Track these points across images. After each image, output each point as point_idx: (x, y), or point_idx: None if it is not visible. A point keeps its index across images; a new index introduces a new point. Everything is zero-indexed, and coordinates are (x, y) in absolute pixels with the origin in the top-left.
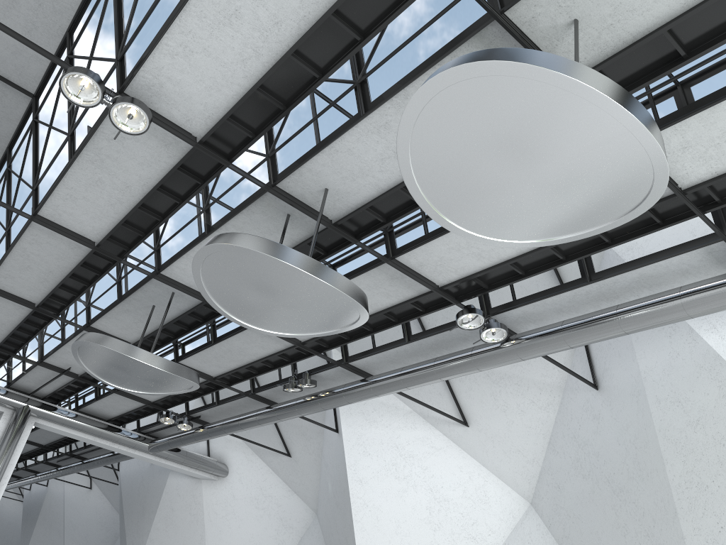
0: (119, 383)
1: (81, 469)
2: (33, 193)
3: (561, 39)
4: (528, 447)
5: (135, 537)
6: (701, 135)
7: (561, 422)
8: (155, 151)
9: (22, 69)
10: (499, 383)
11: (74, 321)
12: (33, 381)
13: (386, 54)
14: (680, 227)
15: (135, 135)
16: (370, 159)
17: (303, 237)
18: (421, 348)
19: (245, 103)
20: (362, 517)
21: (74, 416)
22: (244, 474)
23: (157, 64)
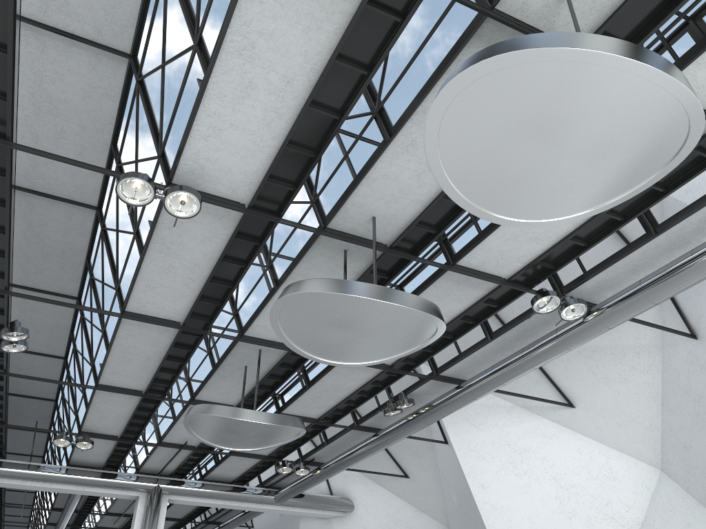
0: (233, 445)
1: None
2: (117, 293)
3: (556, 14)
4: (642, 413)
5: None
6: None
7: (669, 380)
8: (212, 226)
9: (82, 188)
10: (593, 357)
11: (179, 398)
12: (158, 461)
13: (394, 79)
14: None
15: (190, 217)
16: (406, 178)
17: (364, 267)
18: (505, 343)
19: (279, 161)
20: (494, 521)
21: (201, 486)
22: (369, 504)
23: (193, 150)
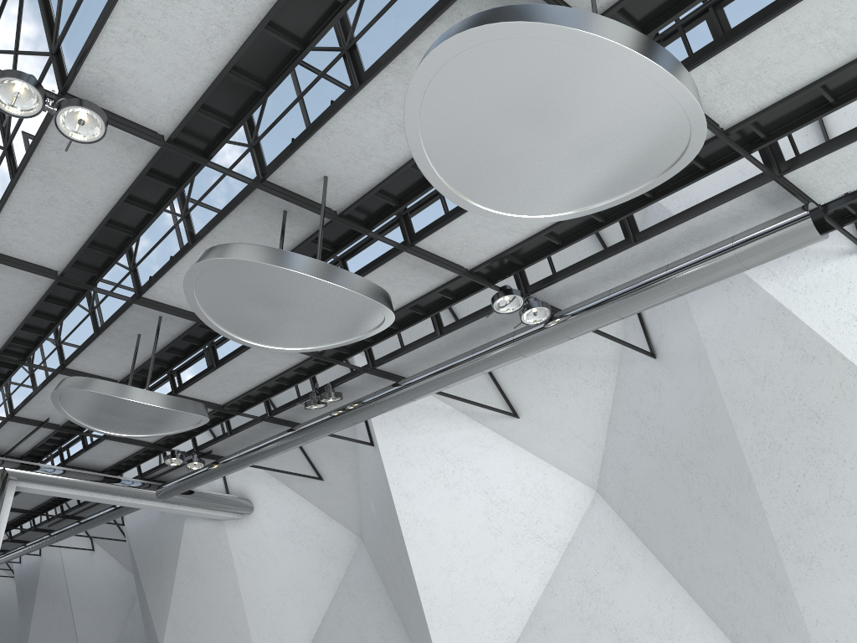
0: (114, 429)
1: (79, 530)
2: None
3: None
4: (587, 431)
5: (157, 596)
6: (739, 68)
7: (620, 399)
8: (116, 157)
9: None
10: (547, 365)
11: (45, 364)
12: (6, 440)
13: (375, 16)
14: (726, 170)
15: (90, 143)
16: (372, 137)
17: (306, 234)
18: (456, 340)
19: (217, 89)
20: (414, 534)
21: (62, 473)
22: (273, 507)
23: (103, 56)
